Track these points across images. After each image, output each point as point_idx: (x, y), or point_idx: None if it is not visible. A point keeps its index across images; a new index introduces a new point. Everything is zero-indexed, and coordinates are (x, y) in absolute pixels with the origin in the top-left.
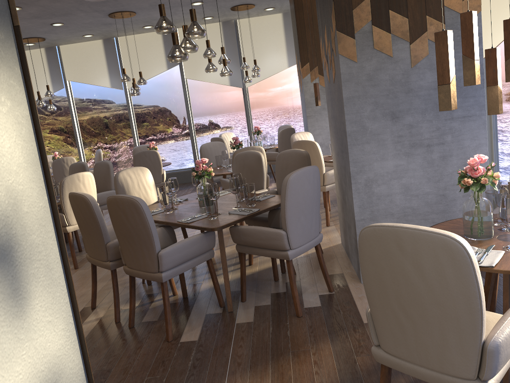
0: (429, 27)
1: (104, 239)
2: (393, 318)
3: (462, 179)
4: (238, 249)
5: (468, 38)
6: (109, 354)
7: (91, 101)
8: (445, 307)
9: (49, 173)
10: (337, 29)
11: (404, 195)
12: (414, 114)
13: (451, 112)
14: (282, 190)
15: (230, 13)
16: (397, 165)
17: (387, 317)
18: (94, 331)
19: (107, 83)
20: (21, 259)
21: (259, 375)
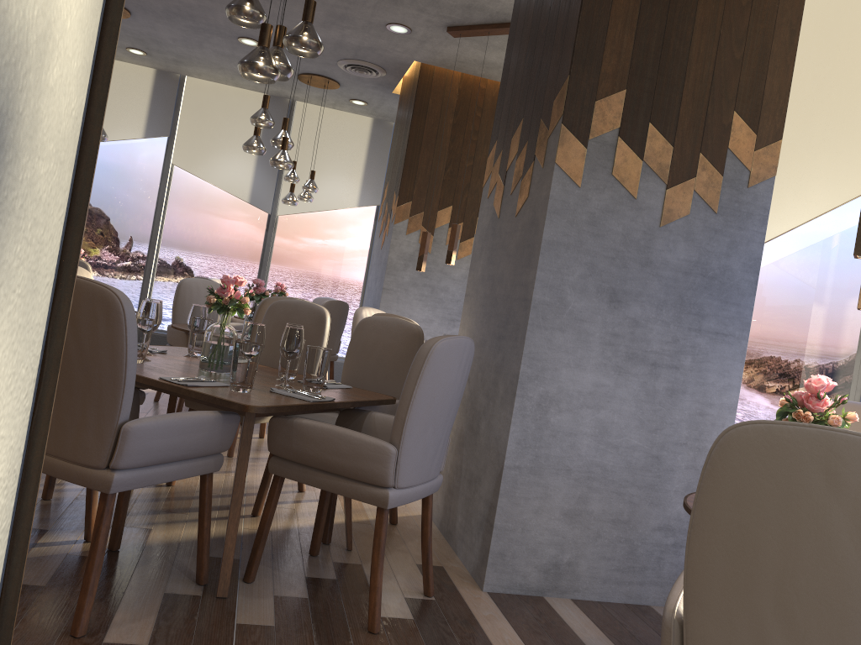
0: (700, 172)
1: None
2: (748, 638)
3: (792, 410)
4: (274, 466)
5: None
6: None
7: None
8: None
9: (113, 44)
10: (564, 122)
11: (596, 440)
12: (646, 304)
13: (701, 320)
14: (415, 364)
15: (293, 83)
16: (598, 384)
17: (733, 634)
18: None
19: None
20: (5, 199)
21: None
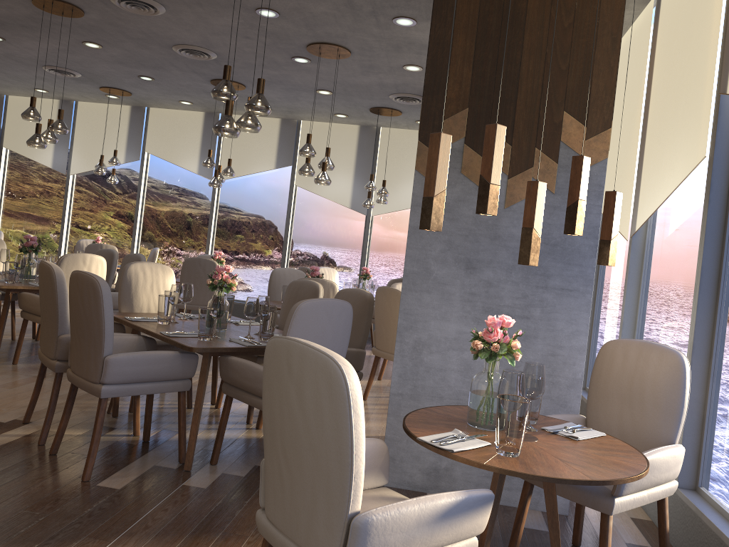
0: (536, 163)
1: (58, 329)
2: (277, 468)
3: (474, 341)
4: (224, 388)
5: (489, 156)
6: (0, 475)
7: (168, 186)
8: (318, 456)
9: None
10: (420, 139)
11: (462, 375)
12: (497, 269)
13: (547, 279)
14: (287, 318)
15: (370, 115)
16: (461, 332)
17: (273, 466)
18: (5, 446)
19: (194, 166)
20: None
21: (160, 546)
